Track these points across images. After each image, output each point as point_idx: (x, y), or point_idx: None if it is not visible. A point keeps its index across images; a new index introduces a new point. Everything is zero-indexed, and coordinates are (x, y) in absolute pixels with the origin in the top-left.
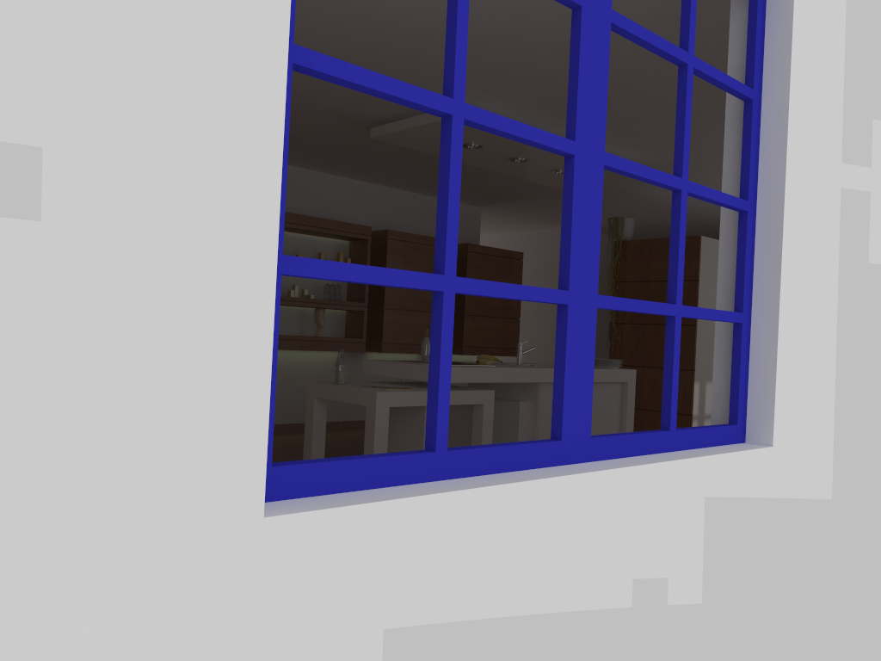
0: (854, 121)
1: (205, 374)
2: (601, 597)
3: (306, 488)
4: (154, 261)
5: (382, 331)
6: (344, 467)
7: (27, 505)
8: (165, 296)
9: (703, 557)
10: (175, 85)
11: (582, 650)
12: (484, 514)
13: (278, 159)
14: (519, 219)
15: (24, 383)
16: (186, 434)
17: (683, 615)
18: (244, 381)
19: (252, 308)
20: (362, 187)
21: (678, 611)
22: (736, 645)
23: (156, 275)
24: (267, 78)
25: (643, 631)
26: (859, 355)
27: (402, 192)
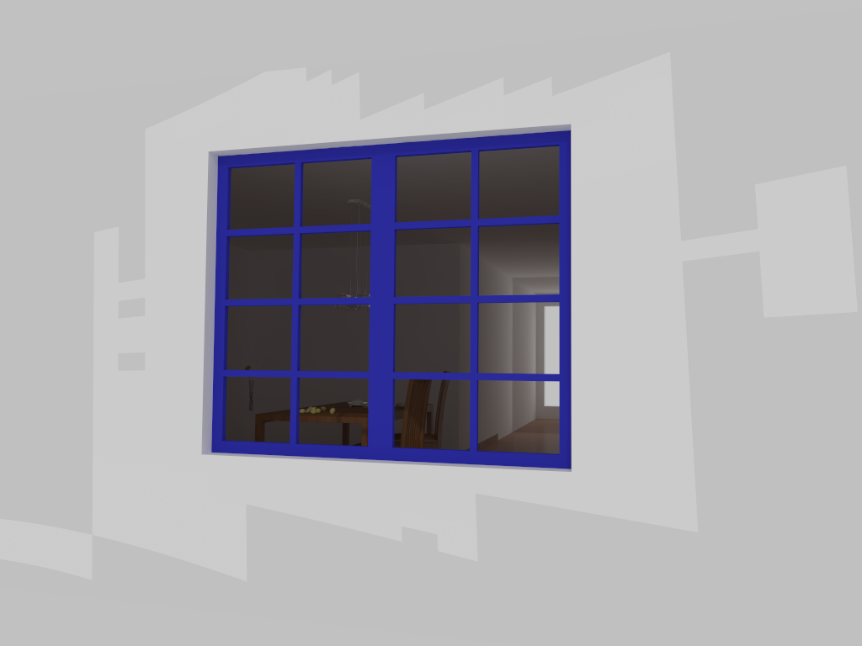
0: (707, 199)
1: (183, 409)
2: (375, 528)
3: (235, 450)
4: (169, 377)
5: None
6: (249, 444)
7: (143, 440)
8: (172, 386)
9: (476, 531)
10: (173, 328)
11: (360, 551)
12: (293, 470)
13: (202, 342)
14: None
15: (142, 410)
16: (178, 426)
17: (456, 562)
18: (194, 411)
19: (196, 389)
20: None
21: (450, 558)
22: (527, 605)
23: (170, 381)
24: (198, 318)
25: (414, 558)
26: (749, 405)
27: None
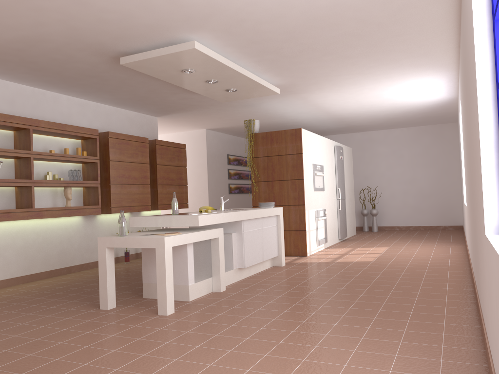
0: None
1: None
2: None
3: None
4: None
5: (110, 199)
6: None
7: None
8: None
9: None
10: None
11: None
12: None
13: None
14: (176, 124)
15: None
16: None
17: None
18: None
19: None
20: (85, 103)
21: None
22: None
23: None
24: None
25: None
26: None
27: (110, 107)
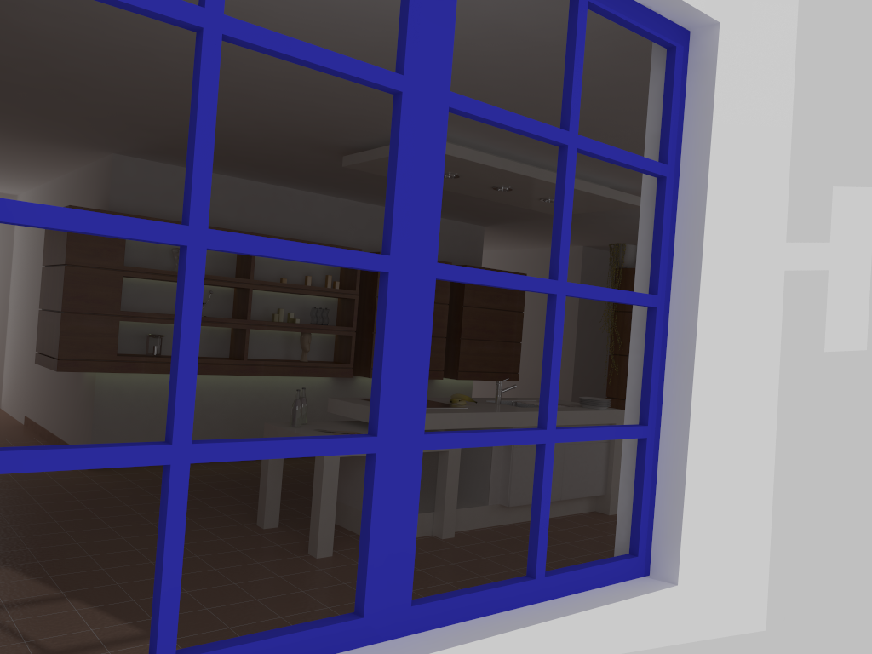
0: (806, 192)
1: None
2: None
3: None
4: None
5: (371, 356)
6: None
7: None
8: None
9: None
10: None
11: None
12: None
13: None
14: (526, 237)
15: None
16: None
17: None
18: None
19: None
20: (356, 207)
21: None
22: None
23: None
24: None
25: None
26: (808, 459)
27: None
